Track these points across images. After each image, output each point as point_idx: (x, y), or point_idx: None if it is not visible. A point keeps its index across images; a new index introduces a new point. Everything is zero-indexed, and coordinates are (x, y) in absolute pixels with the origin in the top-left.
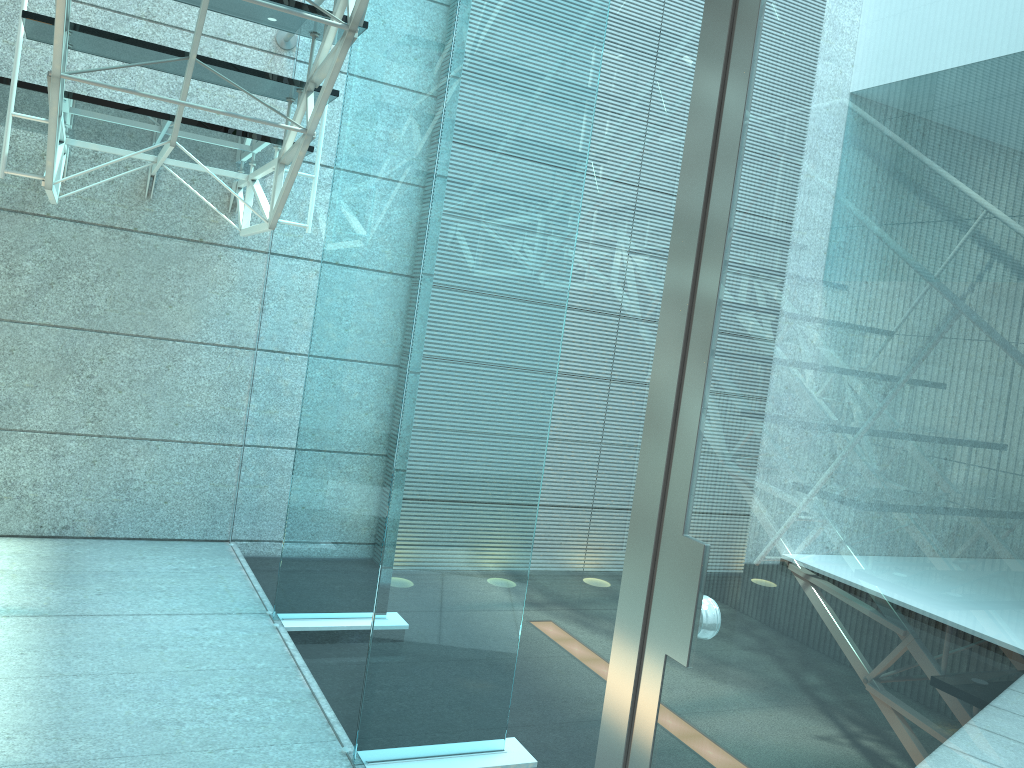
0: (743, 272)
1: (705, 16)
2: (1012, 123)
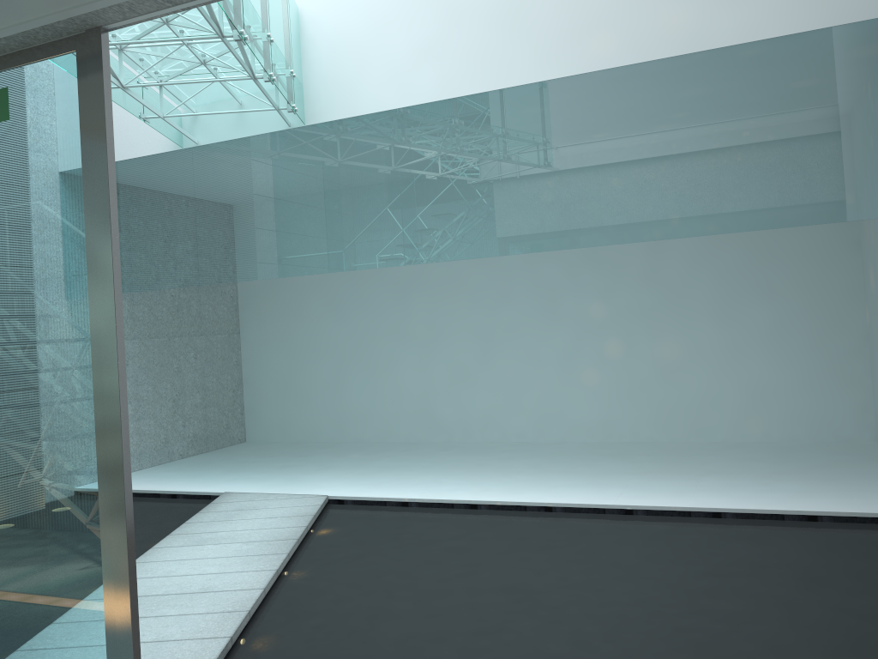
0: None
1: None
2: (11, 322)
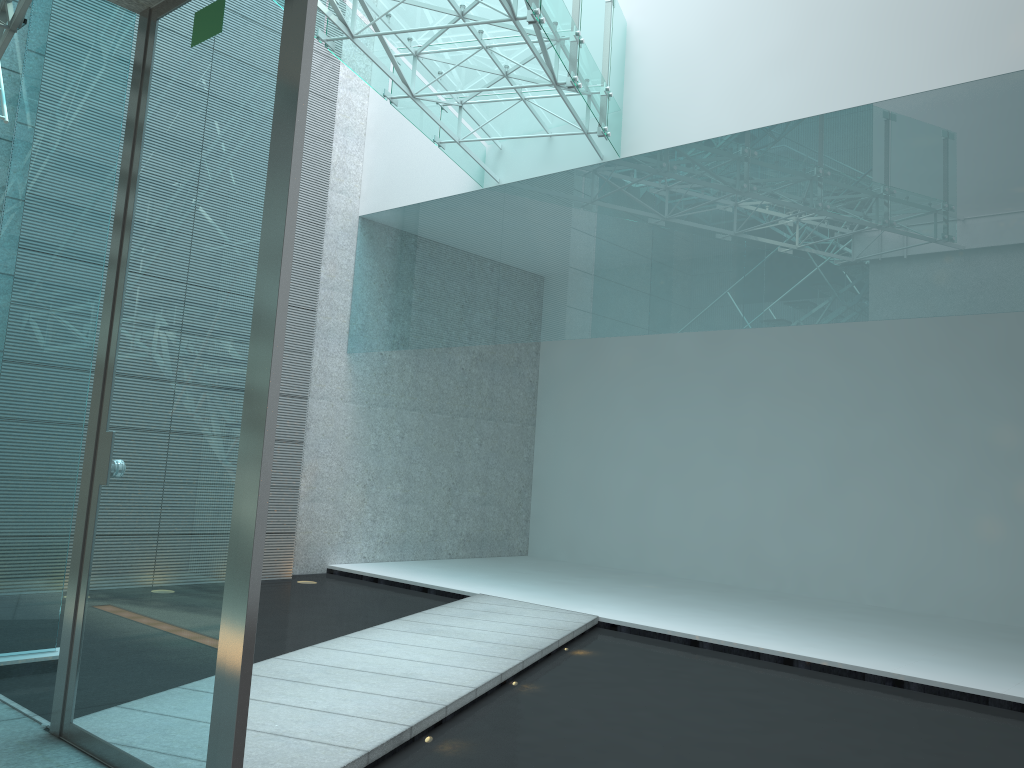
0: (127, 316)
1: (116, 208)
2: (189, 260)
